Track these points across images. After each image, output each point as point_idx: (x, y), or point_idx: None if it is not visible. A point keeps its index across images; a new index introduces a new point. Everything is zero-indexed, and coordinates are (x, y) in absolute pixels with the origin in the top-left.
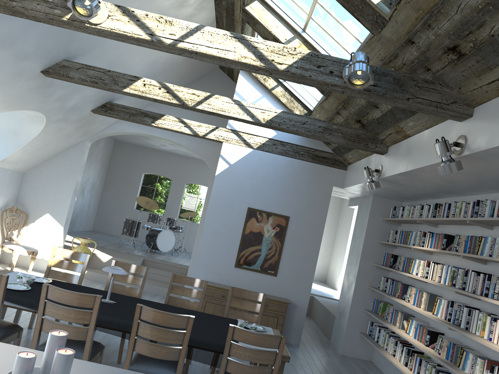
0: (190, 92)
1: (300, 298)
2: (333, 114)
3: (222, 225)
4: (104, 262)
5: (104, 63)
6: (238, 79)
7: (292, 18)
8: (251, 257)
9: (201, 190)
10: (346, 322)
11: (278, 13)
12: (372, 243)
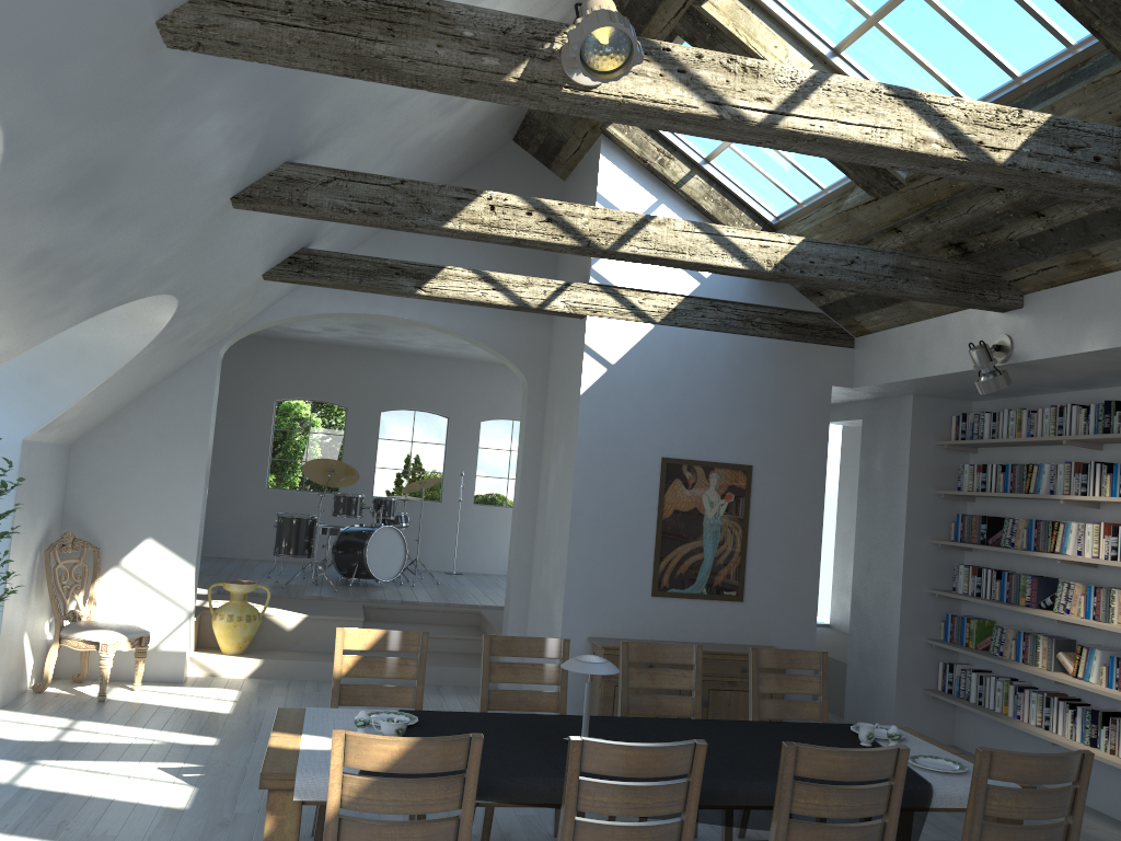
0: (600, 216)
1: (798, 639)
2: (875, 233)
3: (613, 506)
4: (288, 632)
5: (345, 159)
6: (600, 167)
7: (808, 26)
8: (685, 569)
9: (418, 422)
10: (892, 674)
11: (777, 16)
12: (924, 498)
